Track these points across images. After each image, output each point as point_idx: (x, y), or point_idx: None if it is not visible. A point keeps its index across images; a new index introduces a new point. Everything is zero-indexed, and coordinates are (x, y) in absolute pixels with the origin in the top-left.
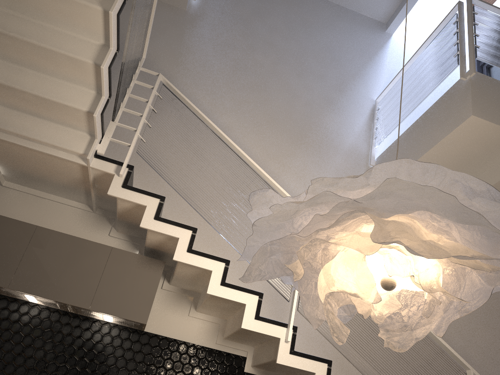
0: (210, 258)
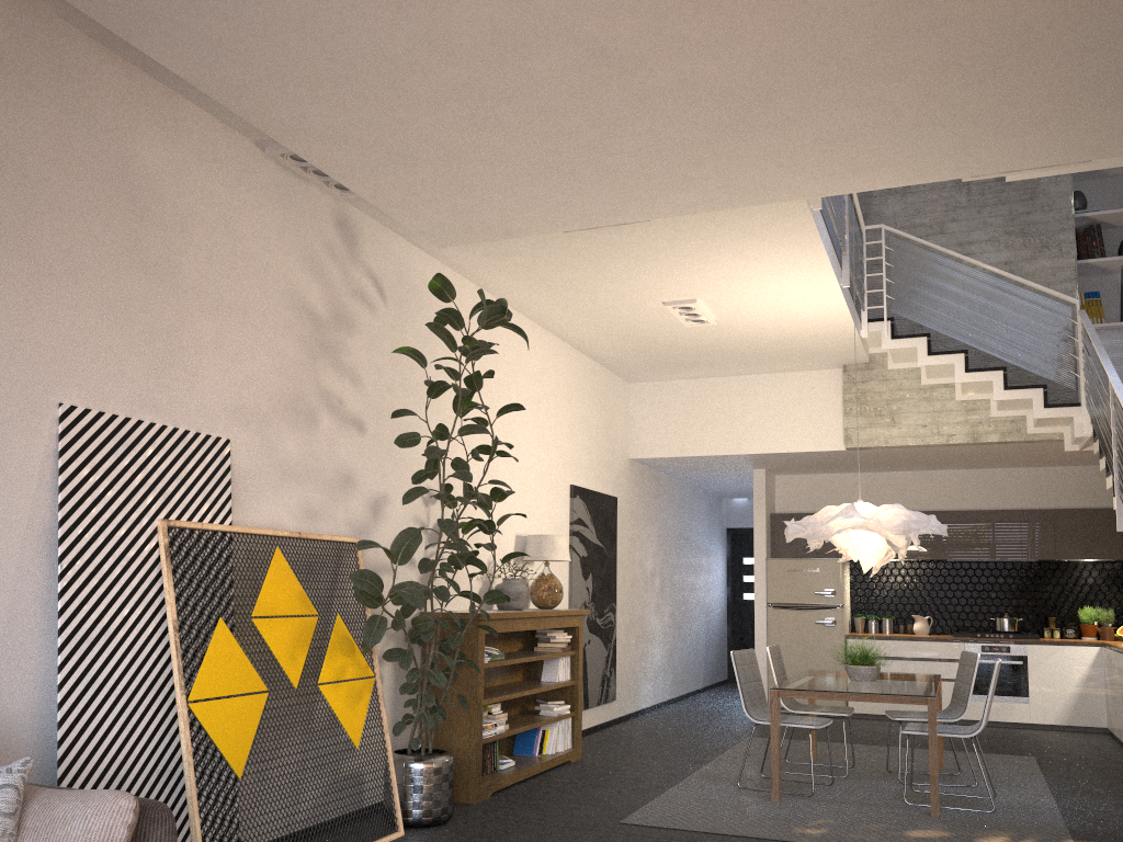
0: (1109, 474)
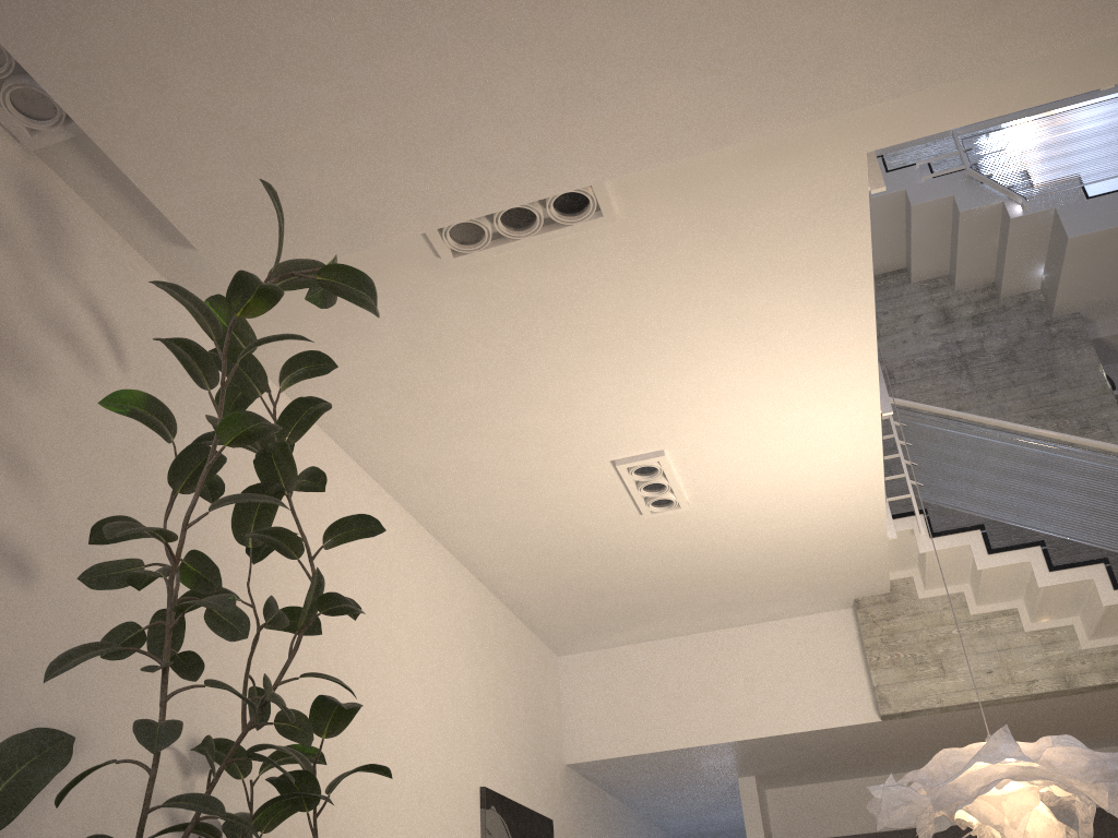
0: None
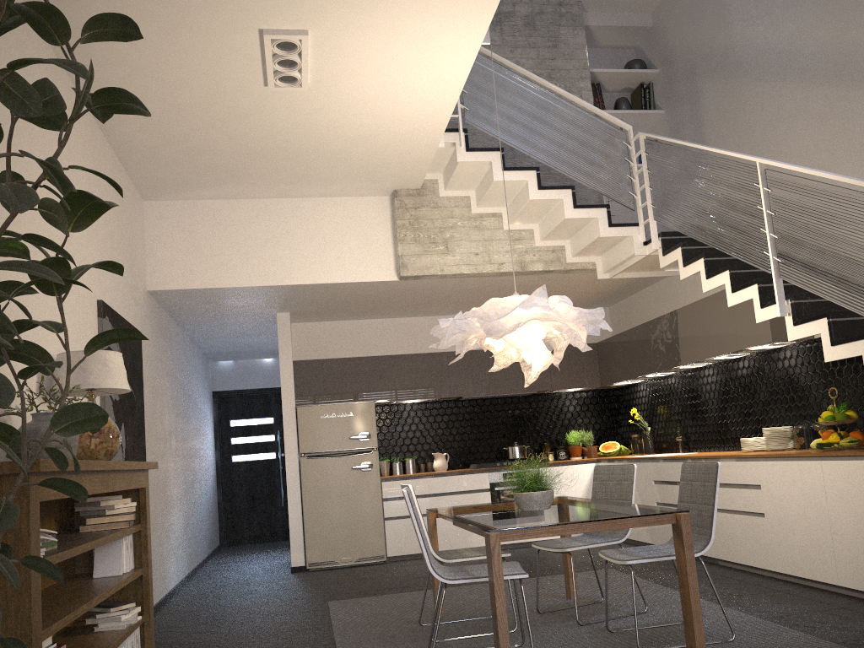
0: (719, 273)
